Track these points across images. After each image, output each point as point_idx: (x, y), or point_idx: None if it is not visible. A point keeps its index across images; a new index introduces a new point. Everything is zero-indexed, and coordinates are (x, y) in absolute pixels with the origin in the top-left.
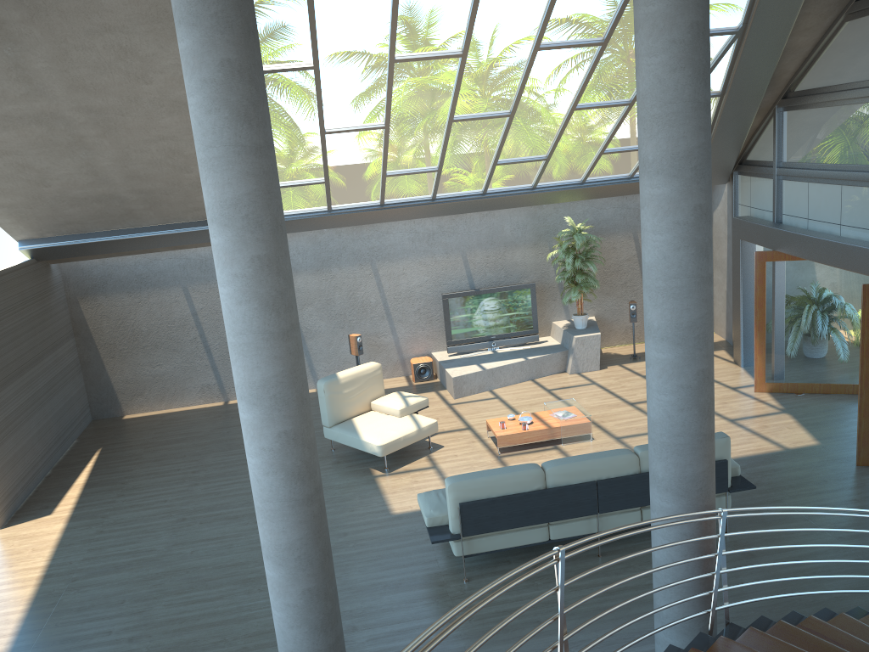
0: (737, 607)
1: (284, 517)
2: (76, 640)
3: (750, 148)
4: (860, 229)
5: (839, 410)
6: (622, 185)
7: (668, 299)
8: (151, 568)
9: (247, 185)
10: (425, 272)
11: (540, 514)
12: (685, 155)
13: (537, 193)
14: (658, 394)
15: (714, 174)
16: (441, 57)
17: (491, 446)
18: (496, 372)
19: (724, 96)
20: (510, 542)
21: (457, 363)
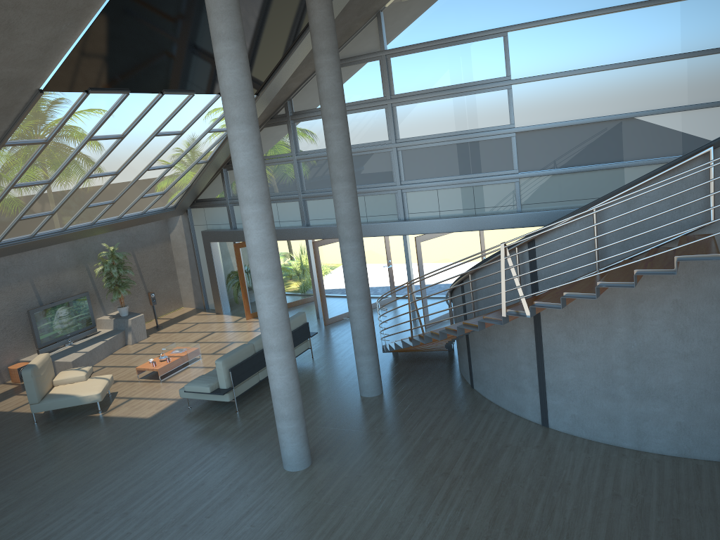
0: (347, 369)
1: (287, 327)
2: (56, 534)
3: (201, 192)
4: (292, 221)
5: (292, 314)
6: (139, 218)
7: (353, 225)
8: (29, 502)
9: (267, 186)
10: (6, 298)
11: (258, 366)
12: (352, 174)
13: (95, 227)
14: (353, 262)
15: (181, 208)
16: (113, 138)
17: (148, 380)
18: (93, 352)
19: (209, 162)
20: (247, 386)
21: (58, 356)
